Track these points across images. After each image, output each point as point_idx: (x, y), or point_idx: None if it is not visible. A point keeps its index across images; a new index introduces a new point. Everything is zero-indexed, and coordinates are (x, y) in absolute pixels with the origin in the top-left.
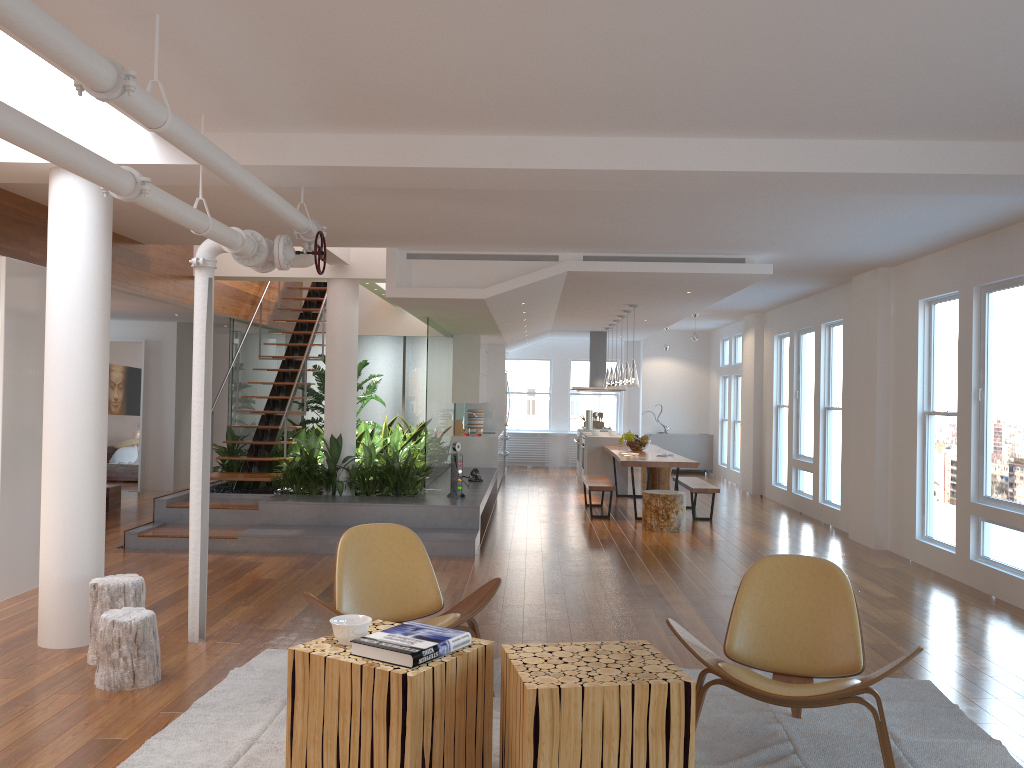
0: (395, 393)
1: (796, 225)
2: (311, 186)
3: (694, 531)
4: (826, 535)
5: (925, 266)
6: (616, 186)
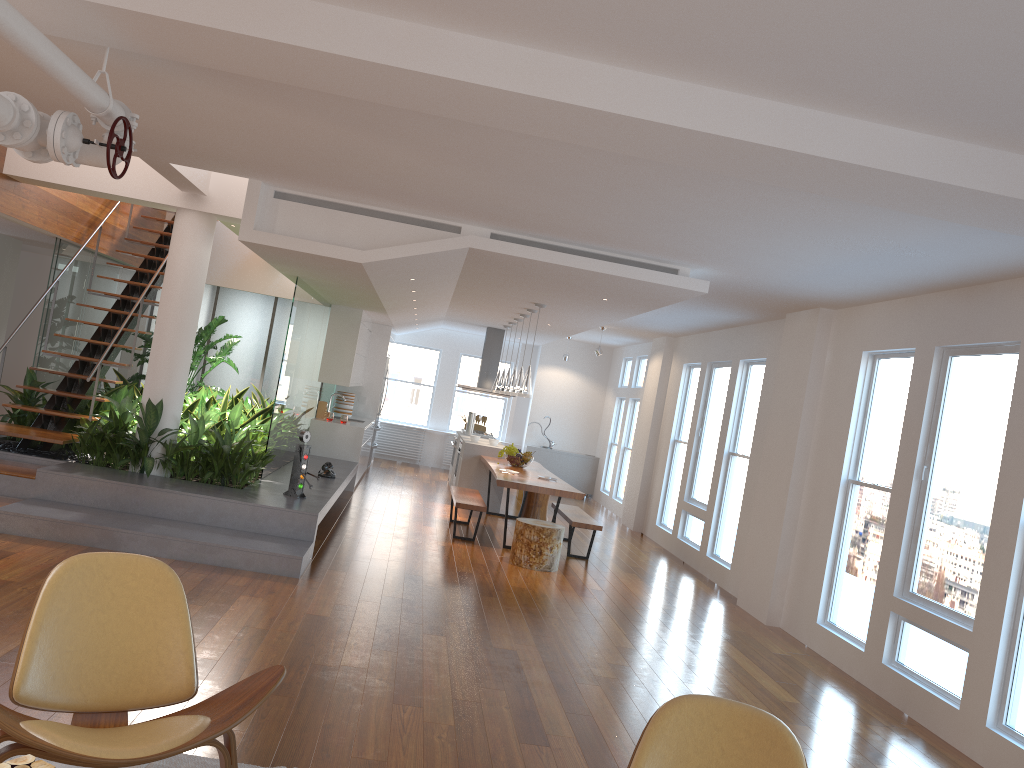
0: (255, 360)
1: (753, 236)
2: (117, 48)
3: (567, 573)
4: (712, 597)
5: (877, 314)
6: (548, 130)
